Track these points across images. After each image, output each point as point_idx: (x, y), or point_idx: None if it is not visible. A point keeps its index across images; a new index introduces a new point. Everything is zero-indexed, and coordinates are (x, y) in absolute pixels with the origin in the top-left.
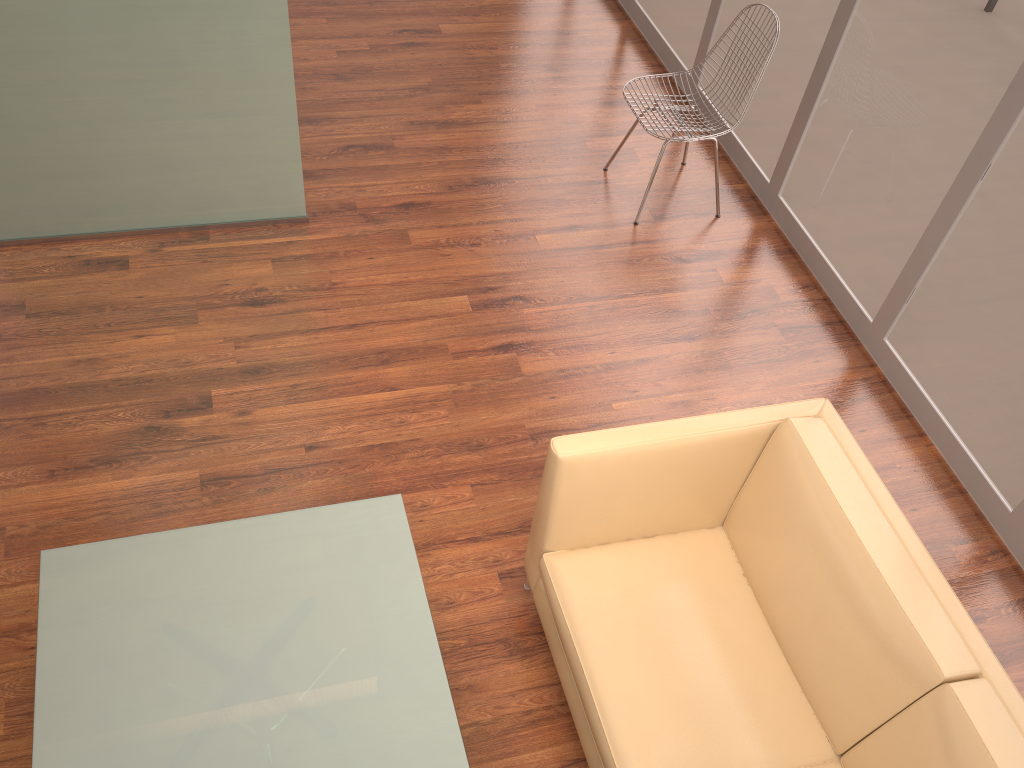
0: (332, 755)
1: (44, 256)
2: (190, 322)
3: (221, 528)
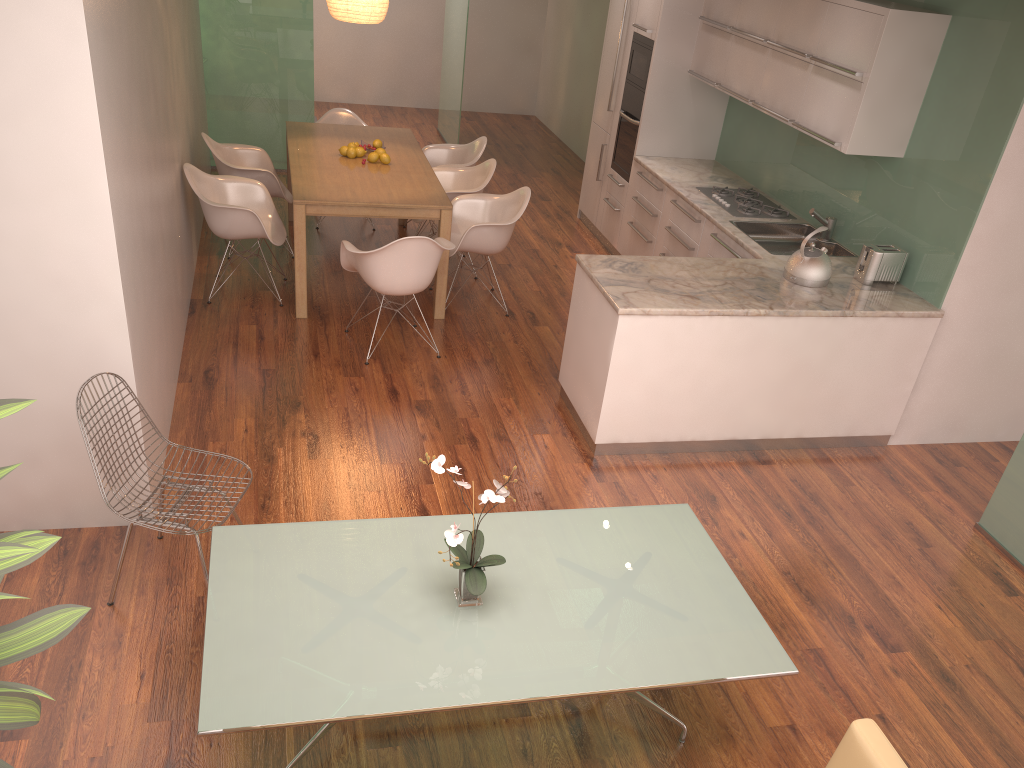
0: (570, 623)
1: (985, 551)
2: (975, 635)
3: (728, 573)
